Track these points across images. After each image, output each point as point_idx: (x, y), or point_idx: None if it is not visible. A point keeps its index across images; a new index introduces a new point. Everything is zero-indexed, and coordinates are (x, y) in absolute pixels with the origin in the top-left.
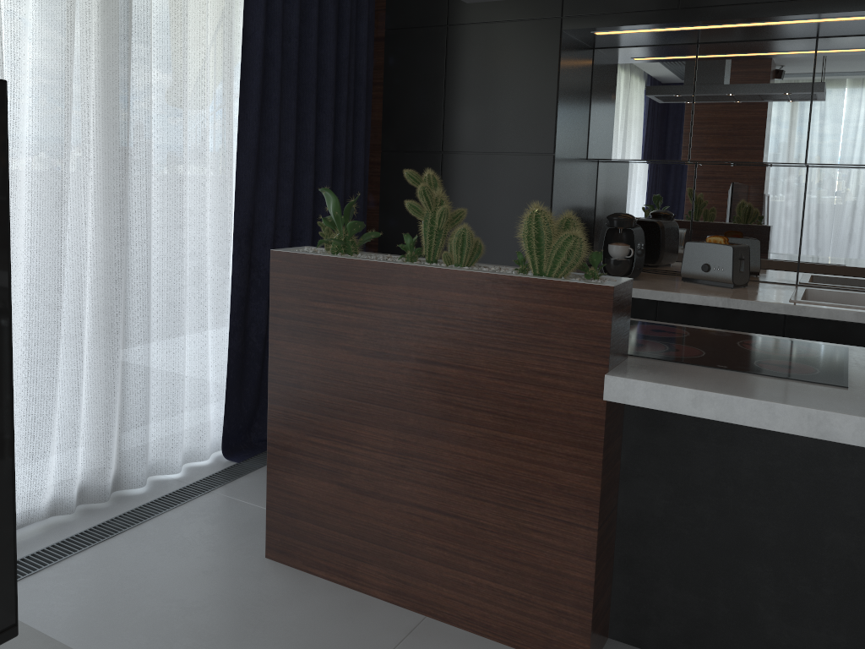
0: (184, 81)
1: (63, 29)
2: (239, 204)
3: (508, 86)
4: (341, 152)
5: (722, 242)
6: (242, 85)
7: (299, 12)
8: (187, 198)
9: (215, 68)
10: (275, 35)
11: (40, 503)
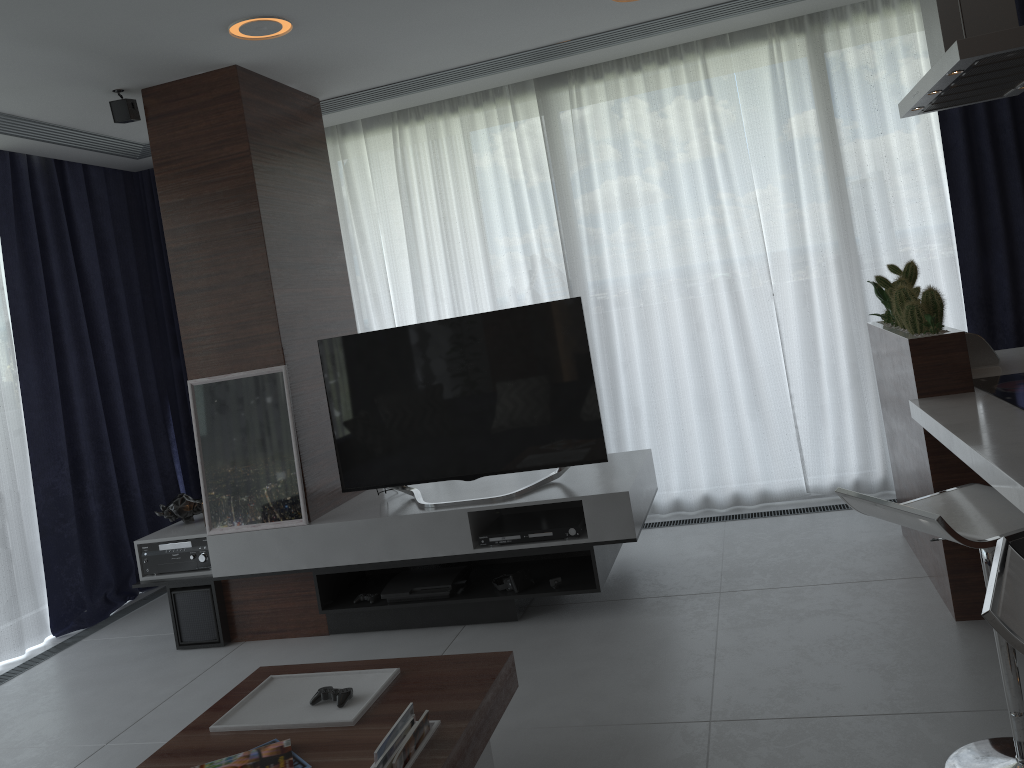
0: (891, 202)
1: (791, 202)
2: (965, 280)
3: None
4: None
5: None
6: (951, 187)
7: (1008, 105)
8: (921, 281)
9: (929, 181)
10: (982, 135)
11: (822, 483)
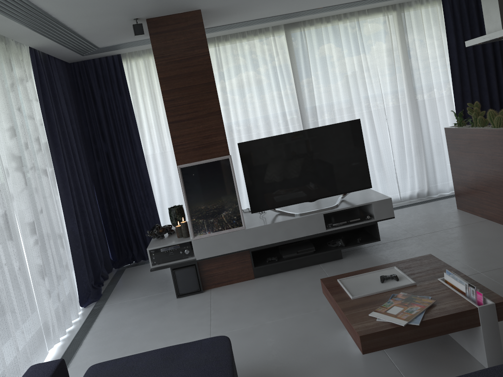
0: (430, 81)
1: (394, 81)
2: (457, 111)
3: None
4: (502, 83)
5: None
6: (452, 75)
7: None
8: (439, 112)
9: (442, 72)
10: (462, 55)
11: (406, 195)
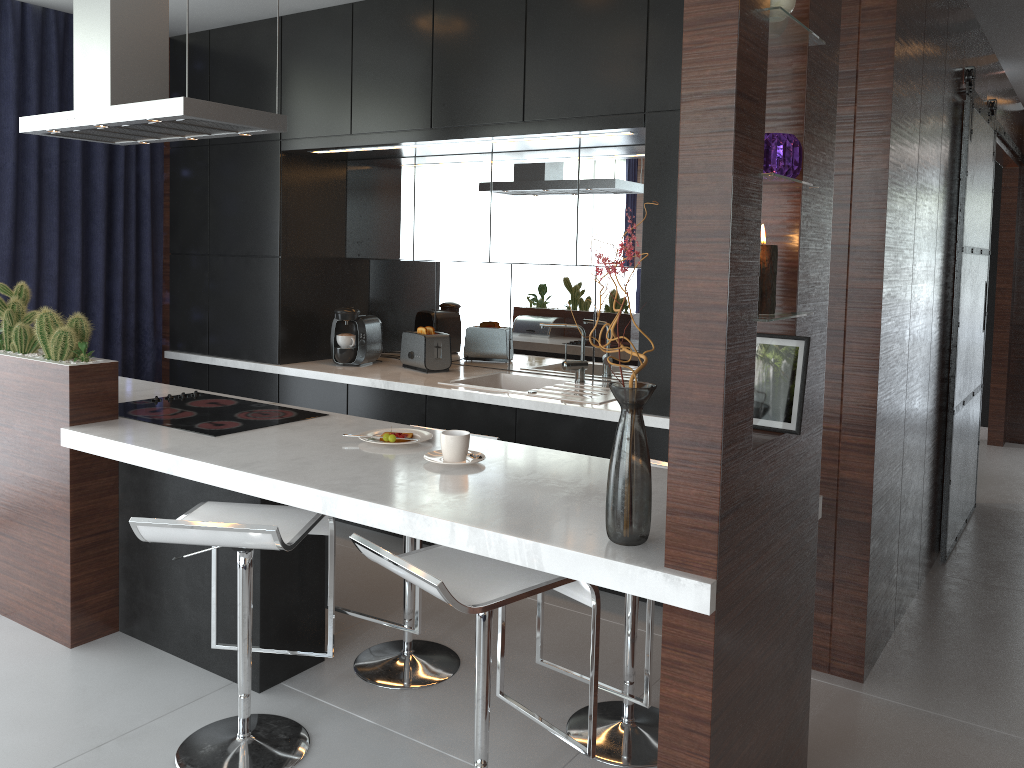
0: None
1: None
2: None
3: (249, 198)
4: (119, 256)
5: (425, 332)
6: None
7: (58, 143)
8: None
9: None
10: (31, 164)
11: None
